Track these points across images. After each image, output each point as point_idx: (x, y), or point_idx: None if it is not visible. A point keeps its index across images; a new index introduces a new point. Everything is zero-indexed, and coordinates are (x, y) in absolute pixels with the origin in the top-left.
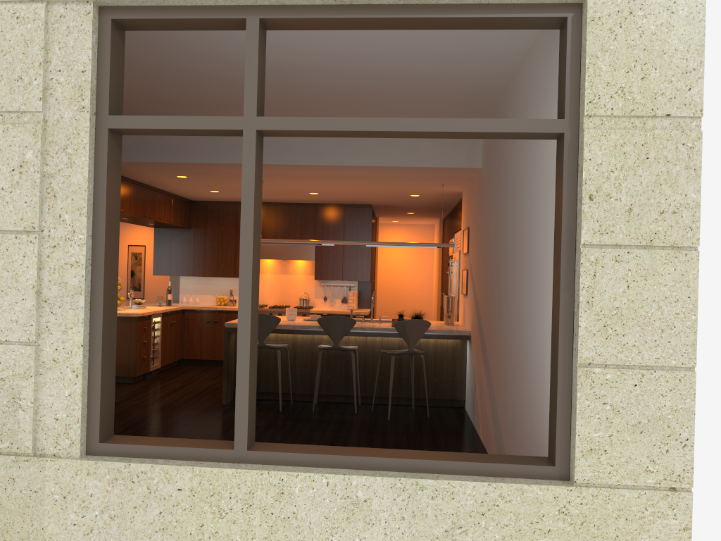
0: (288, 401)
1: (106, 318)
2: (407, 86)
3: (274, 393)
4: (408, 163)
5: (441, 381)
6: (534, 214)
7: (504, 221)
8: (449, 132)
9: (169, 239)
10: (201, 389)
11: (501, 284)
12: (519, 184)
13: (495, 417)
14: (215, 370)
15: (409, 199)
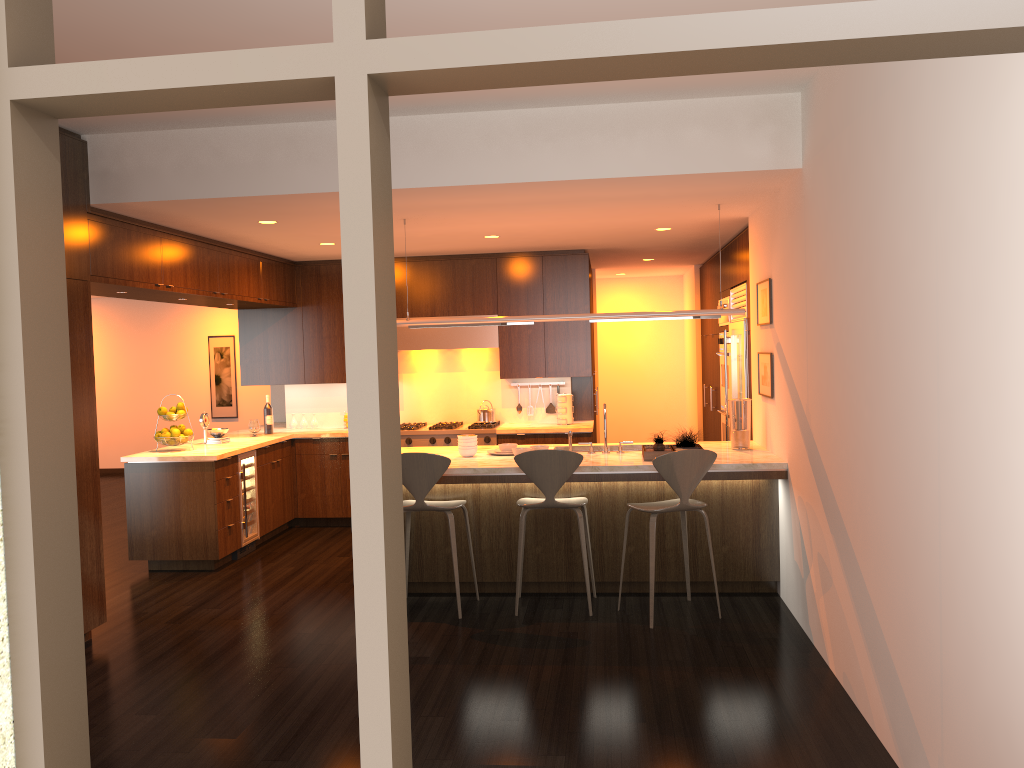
0: (471, 595)
1: (46, 556)
2: (673, 10)
3: (446, 582)
4: (664, 168)
5: (736, 550)
6: (1003, 245)
7: (883, 264)
8: (872, 41)
9: (262, 326)
10: (324, 577)
11: (881, 390)
12: (938, 184)
13: (875, 645)
14: (349, 535)
15: (652, 235)
